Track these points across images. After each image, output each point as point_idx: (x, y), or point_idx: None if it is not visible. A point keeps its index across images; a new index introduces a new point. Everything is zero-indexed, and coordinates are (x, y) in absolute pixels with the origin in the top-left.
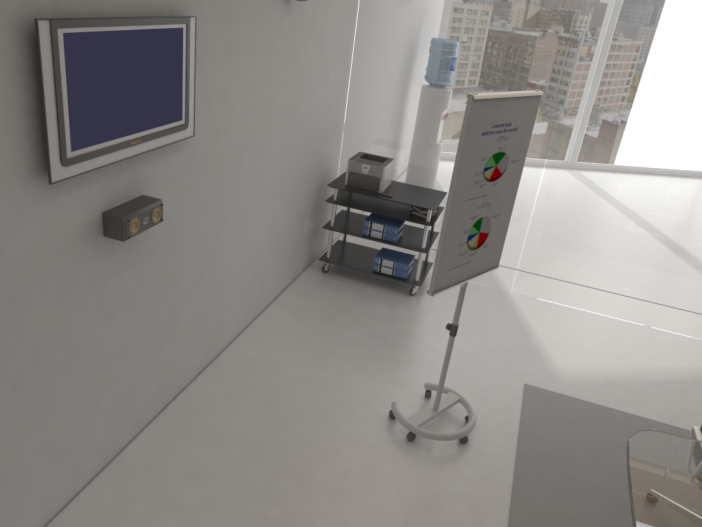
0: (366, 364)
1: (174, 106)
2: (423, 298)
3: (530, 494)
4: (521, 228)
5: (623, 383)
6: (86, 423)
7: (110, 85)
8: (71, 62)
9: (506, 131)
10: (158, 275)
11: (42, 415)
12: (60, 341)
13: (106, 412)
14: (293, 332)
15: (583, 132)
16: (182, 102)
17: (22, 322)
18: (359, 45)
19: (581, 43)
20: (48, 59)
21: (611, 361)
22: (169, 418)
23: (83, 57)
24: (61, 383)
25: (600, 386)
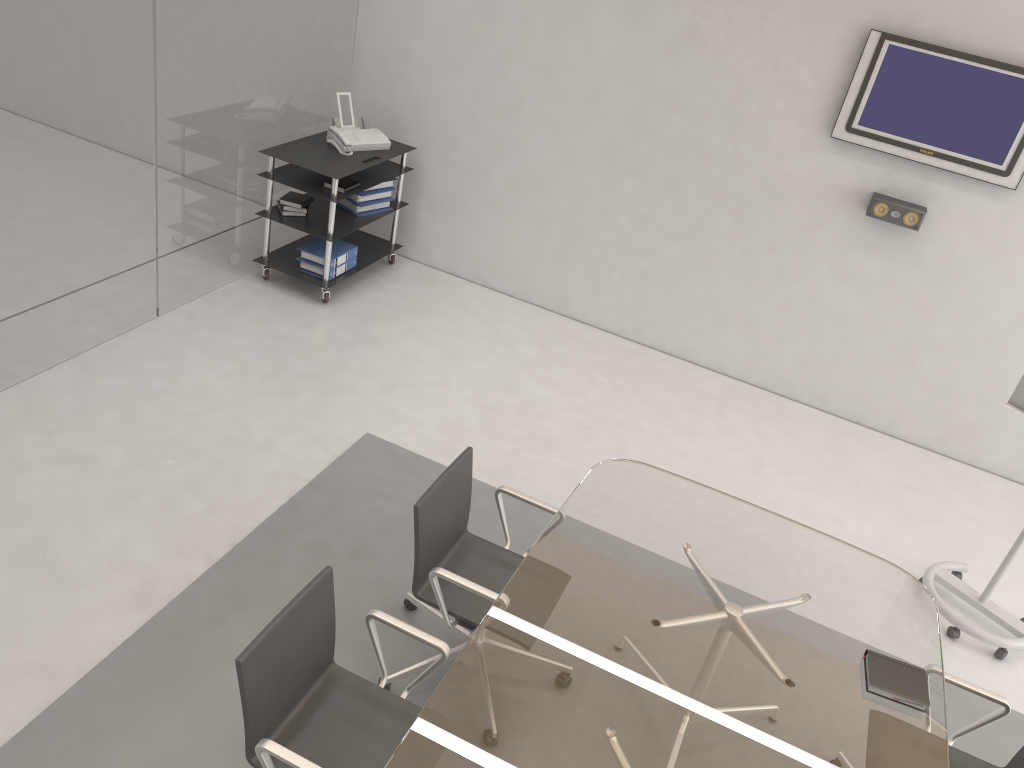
0: None
1: (995, 147)
2: None
3: None
4: None
5: None
6: (778, 338)
7: (919, 96)
8: (887, 65)
9: None
10: (910, 292)
11: (752, 292)
12: (790, 255)
13: (799, 351)
14: None
15: None
16: (1008, 149)
17: (772, 216)
18: None
19: None
20: (868, 56)
21: None
22: (847, 425)
23: (900, 66)
24: (776, 285)
25: None
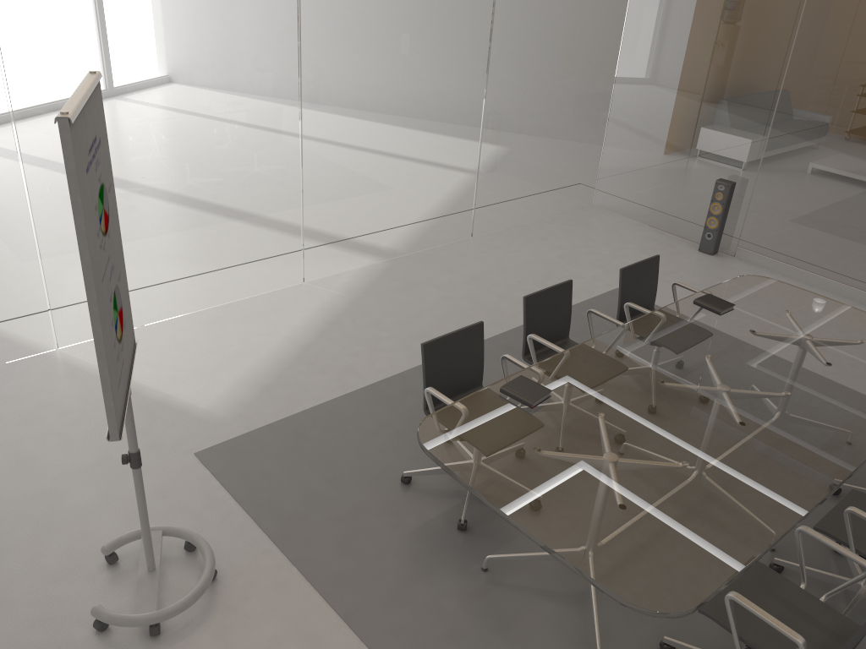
0: None
1: None
2: None
3: (327, 568)
4: (29, 259)
5: (274, 380)
6: None
7: None
8: None
9: (97, 150)
10: None
11: None
12: None
13: None
14: None
15: (53, 97)
16: None
17: None
18: None
19: None
20: None
21: (241, 363)
22: None
23: None
24: None
25: (261, 399)
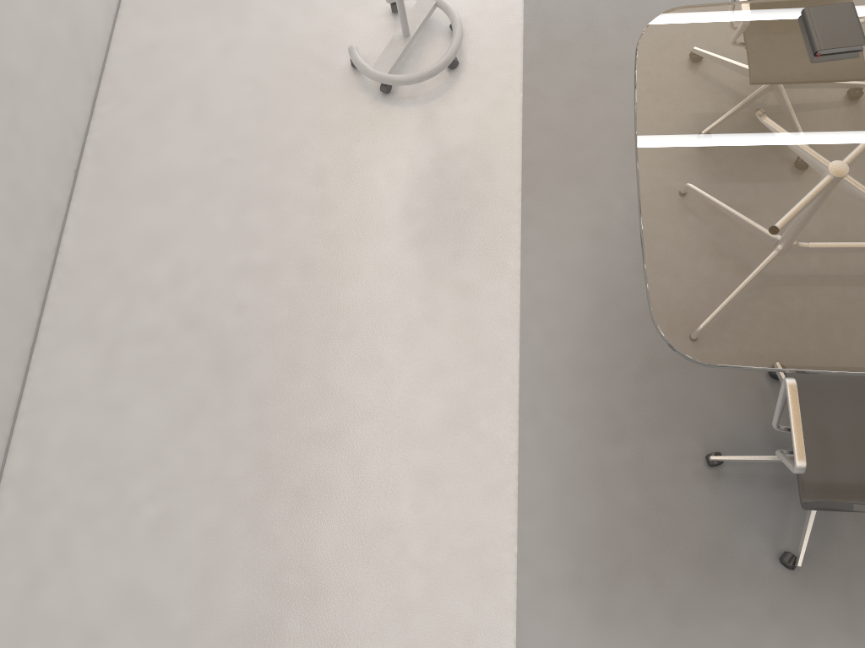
0: None
1: None
2: None
3: (546, 111)
4: None
5: None
6: None
7: None
8: None
9: None
10: None
11: None
12: None
13: (3, 235)
14: None
15: None
16: None
17: None
18: None
19: None
20: None
21: None
22: (89, 184)
23: None
24: None
25: None
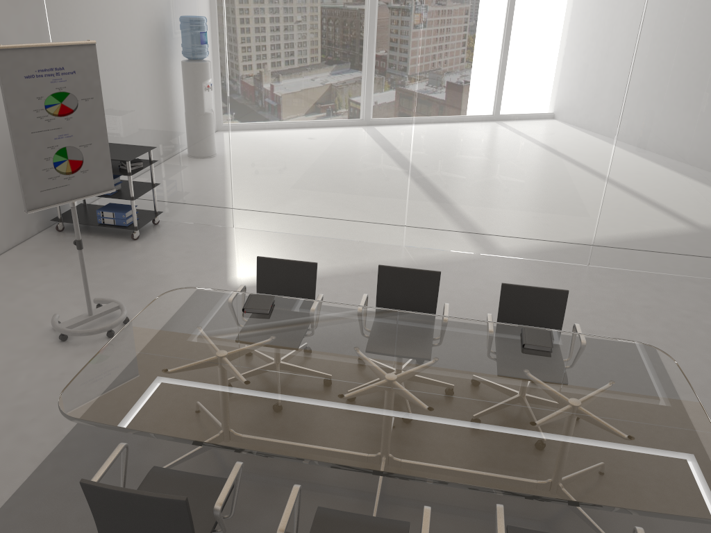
0: (57, 293)
1: None
2: (145, 240)
3: None
4: (226, 170)
5: None
6: None
7: None
8: None
9: (61, 74)
10: None
11: None
12: None
13: None
14: (1, 278)
15: (249, 80)
16: None
17: None
18: (53, 26)
19: (227, 4)
20: None
21: None
22: None
23: None
24: None
25: None
